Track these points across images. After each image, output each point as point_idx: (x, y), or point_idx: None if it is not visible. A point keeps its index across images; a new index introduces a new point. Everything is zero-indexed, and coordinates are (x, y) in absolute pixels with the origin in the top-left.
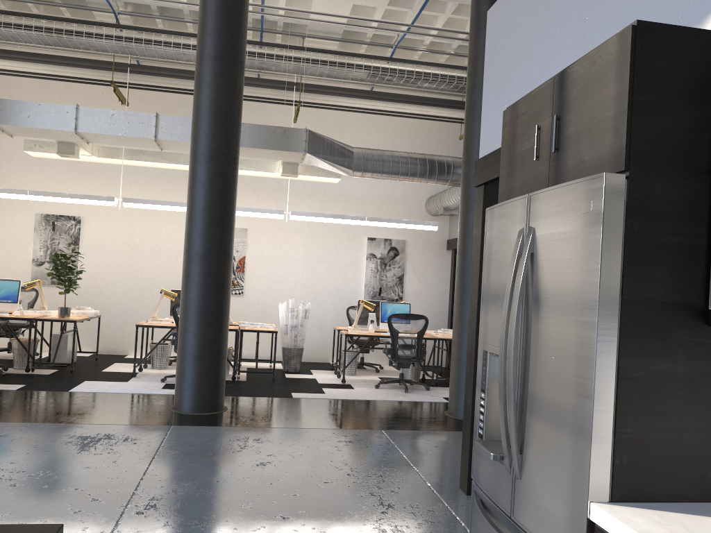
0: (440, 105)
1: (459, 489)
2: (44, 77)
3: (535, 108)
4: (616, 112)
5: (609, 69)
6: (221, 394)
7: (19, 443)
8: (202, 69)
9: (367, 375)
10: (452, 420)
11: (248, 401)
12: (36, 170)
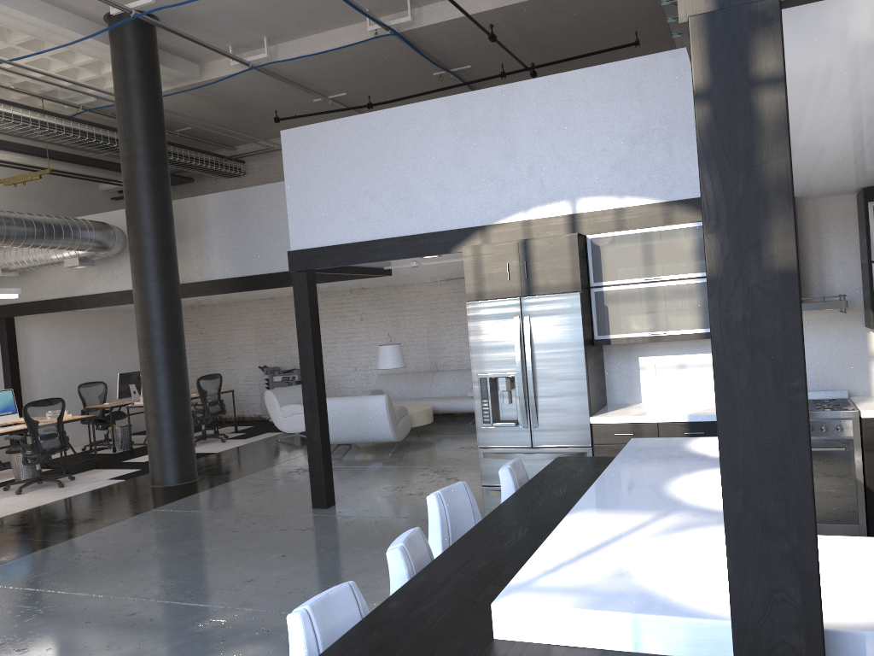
0: None
1: (314, 508)
2: None
3: (501, 253)
4: (572, 267)
5: (564, 248)
6: None
7: None
8: None
9: None
10: (177, 487)
11: None
12: None
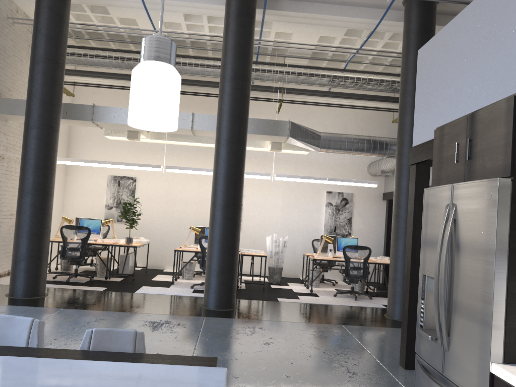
0: (379, 100)
1: (399, 365)
2: (116, 87)
3: (455, 132)
4: (505, 142)
5: (501, 117)
6: (233, 297)
7: (115, 324)
8: (224, 85)
9: (327, 287)
10: (390, 320)
11: (250, 302)
12: (108, 147)
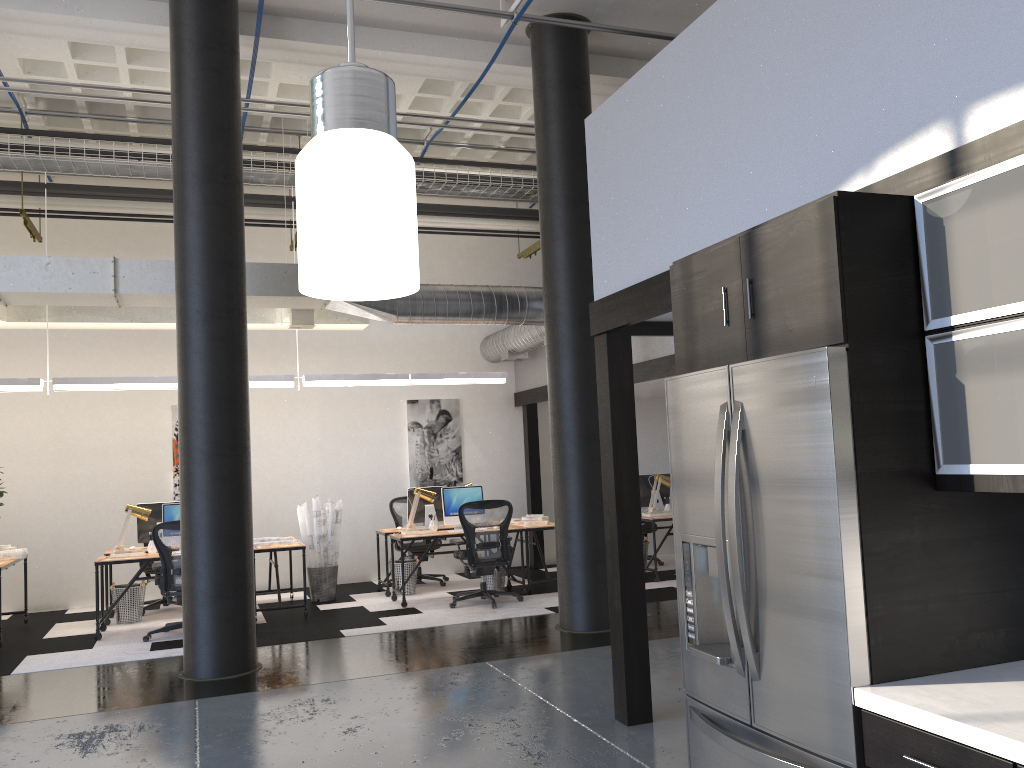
0: (492, 216)
1: (615, 720)
2: None
3: (717, 267)
4: (825, 282)
5: (811, 237)
6: (252, 645)
7: None
8: (186, 195)
9: (431, 591)
10: (570, 636)
11: (286, 650)
12: None
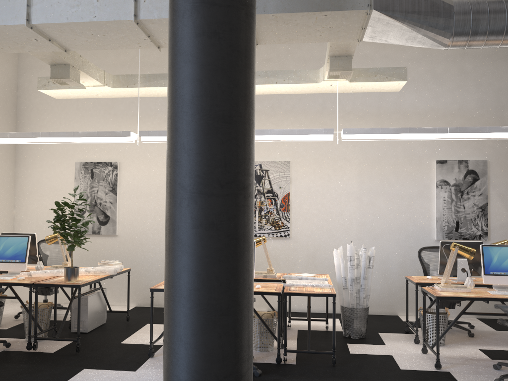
0: None
1: None
2: None
3: None
4: None
5: None
6: None
7: None
8: None
9: (461, 343)
10: None
11: None
12: (74, 118)
